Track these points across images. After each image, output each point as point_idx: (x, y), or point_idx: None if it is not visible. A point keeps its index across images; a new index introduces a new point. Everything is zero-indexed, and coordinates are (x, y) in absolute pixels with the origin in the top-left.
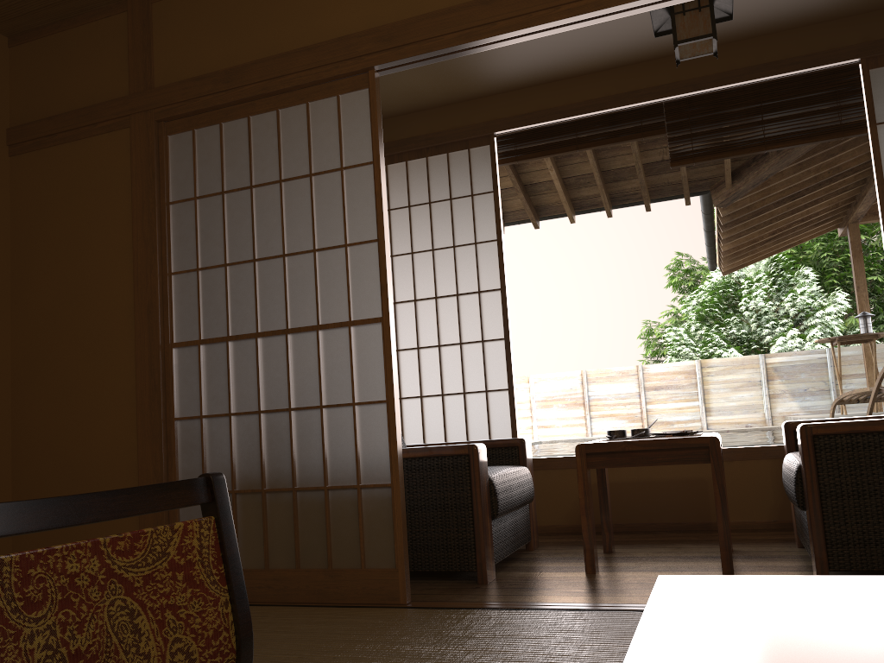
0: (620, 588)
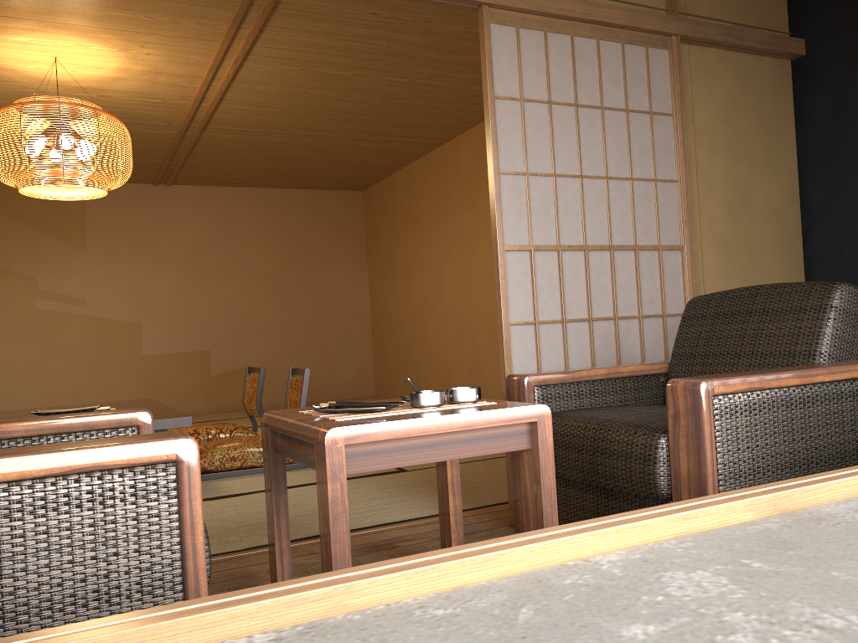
0: (370, 554)
